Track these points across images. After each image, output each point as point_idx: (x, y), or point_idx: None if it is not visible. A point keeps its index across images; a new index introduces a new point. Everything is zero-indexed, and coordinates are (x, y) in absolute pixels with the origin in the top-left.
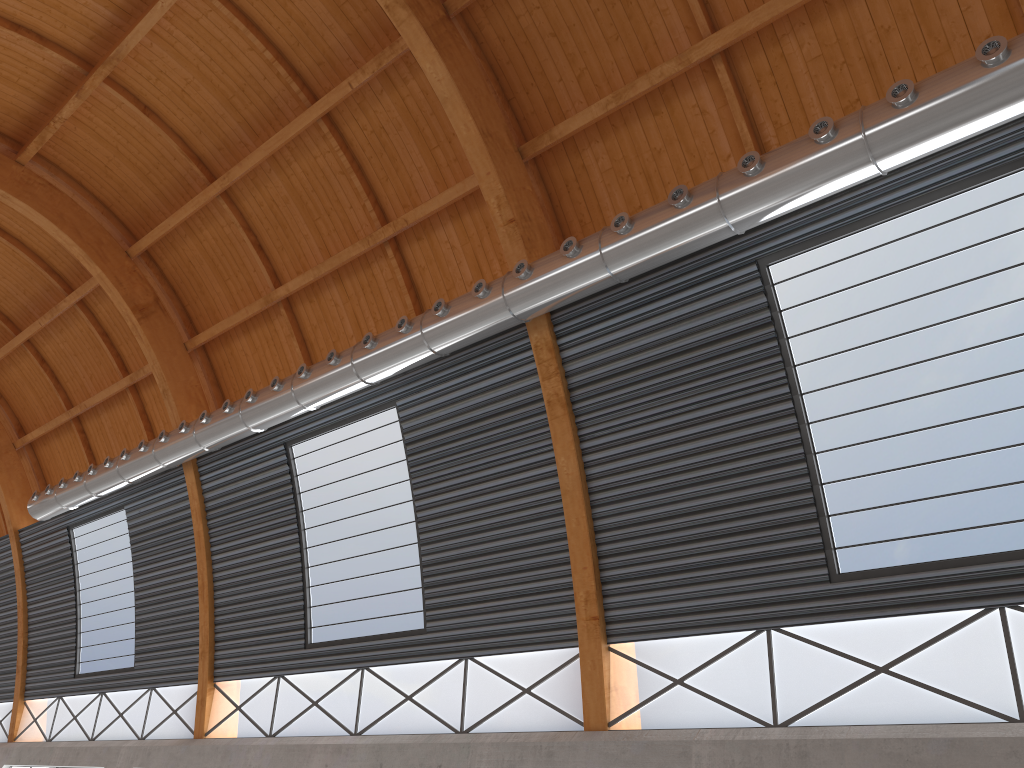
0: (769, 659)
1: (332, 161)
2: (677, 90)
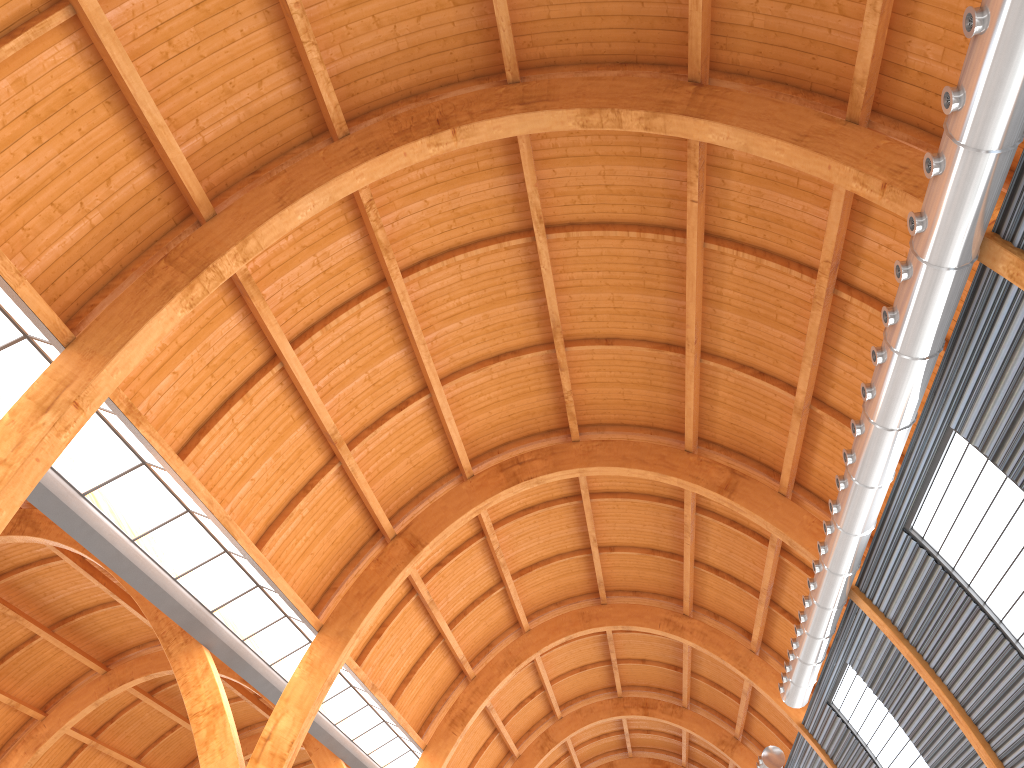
0: None
1: (743, 264)
2: None
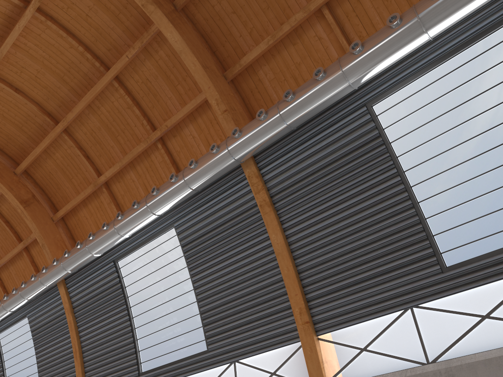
0: (415, 325)
1: (122, 102)
2: (304, 29)
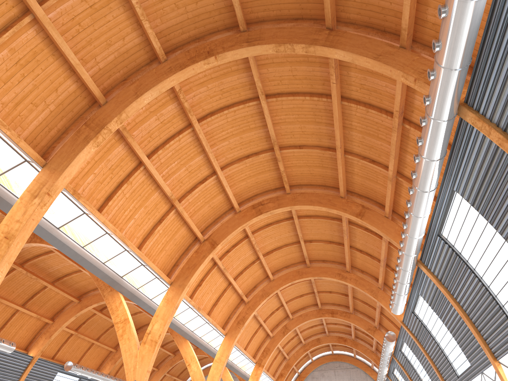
0: None
1: (360, 111)
2: None
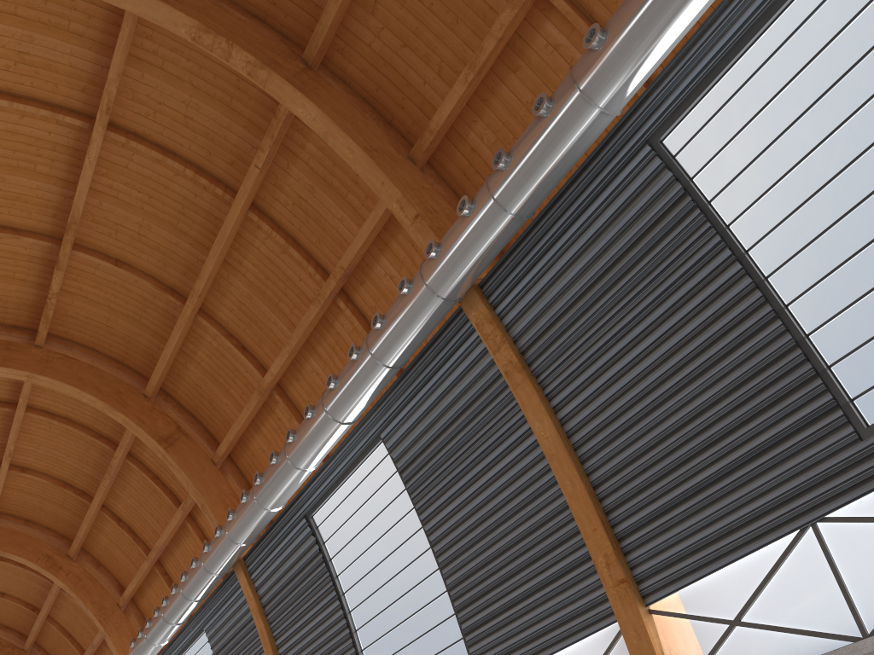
0: (827, 558)
1: (272, 245)
2: (526, 39)
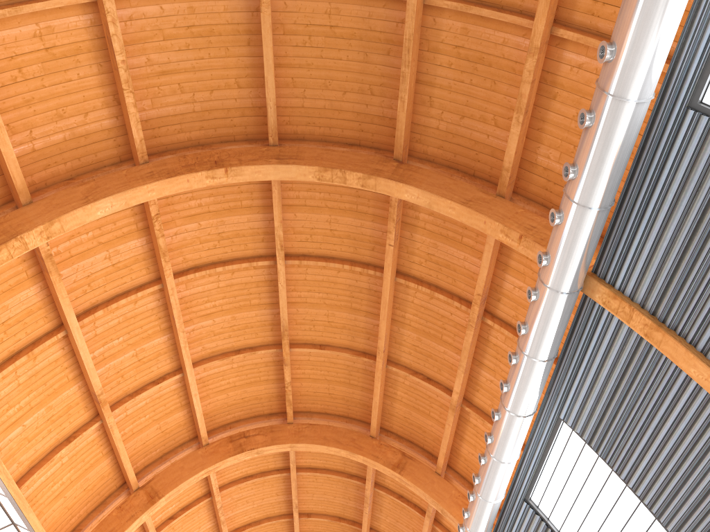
0: None
1: (421, 296)
2: (553, 71)
